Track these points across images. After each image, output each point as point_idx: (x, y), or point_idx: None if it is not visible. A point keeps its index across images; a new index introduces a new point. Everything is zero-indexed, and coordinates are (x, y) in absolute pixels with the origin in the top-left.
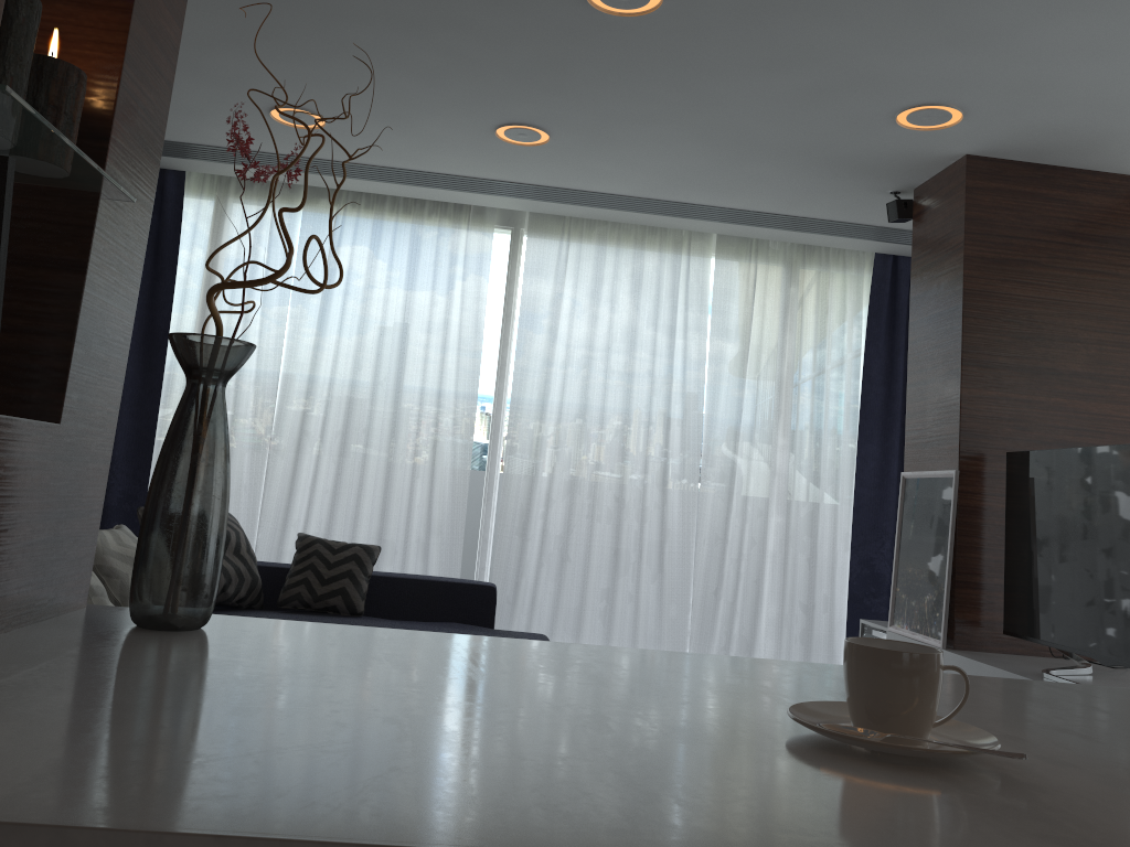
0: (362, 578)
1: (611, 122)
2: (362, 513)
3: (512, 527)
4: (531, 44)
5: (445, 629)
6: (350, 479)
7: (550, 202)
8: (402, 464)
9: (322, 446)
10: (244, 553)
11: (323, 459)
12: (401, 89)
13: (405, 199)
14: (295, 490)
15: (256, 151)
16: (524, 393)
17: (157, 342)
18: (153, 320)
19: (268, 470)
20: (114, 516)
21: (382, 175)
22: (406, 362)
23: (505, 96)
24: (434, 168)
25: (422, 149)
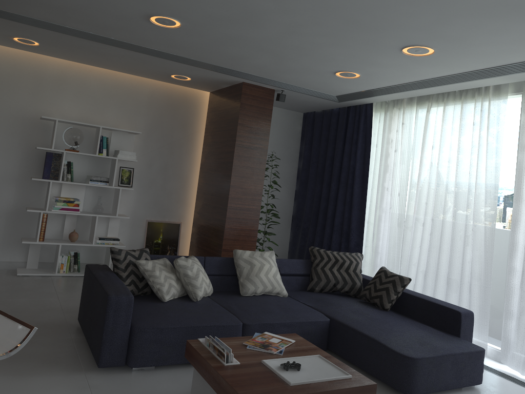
0: (392, 292)
1: (432, 30)
2: (441, 262)
3: (518, 282)
4: (327, 19)
5: (407, 326)
6: (437, 243)
7: (514, 74)
8: (461, 238)
9: (423, 225)
10: (350, 271)
11: (425, 232)
12: (343, 53)
13: (460, 91)
14: (411, 247)
15: (368, 90)
16: (522, 196)
17: (364, 178)
18: (364, 169)
19: (403, 236)
20: (352, 252)
21: (422, 85)
22: (459, 181)
23: (372, 40)
24: (429, 76)
25: (405, 70)
